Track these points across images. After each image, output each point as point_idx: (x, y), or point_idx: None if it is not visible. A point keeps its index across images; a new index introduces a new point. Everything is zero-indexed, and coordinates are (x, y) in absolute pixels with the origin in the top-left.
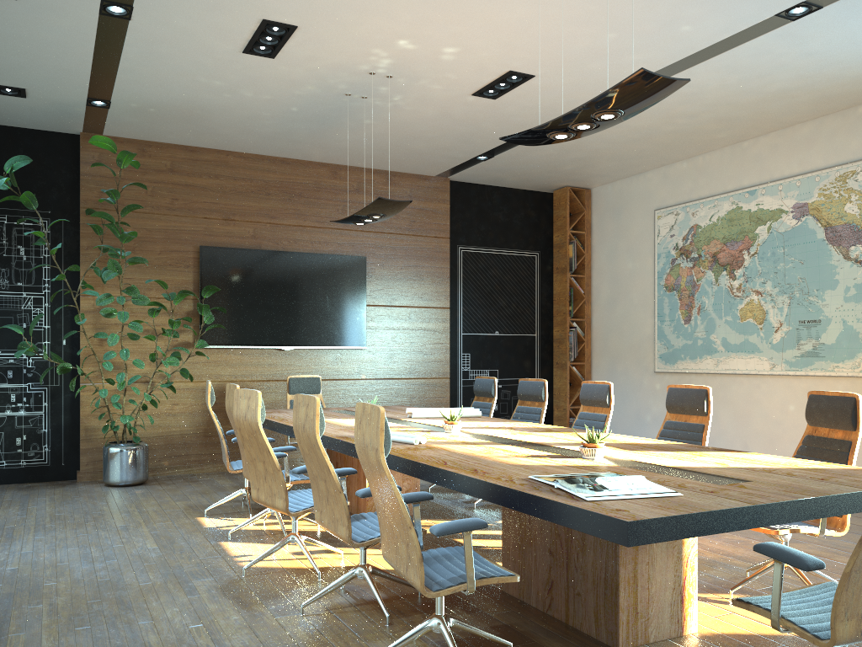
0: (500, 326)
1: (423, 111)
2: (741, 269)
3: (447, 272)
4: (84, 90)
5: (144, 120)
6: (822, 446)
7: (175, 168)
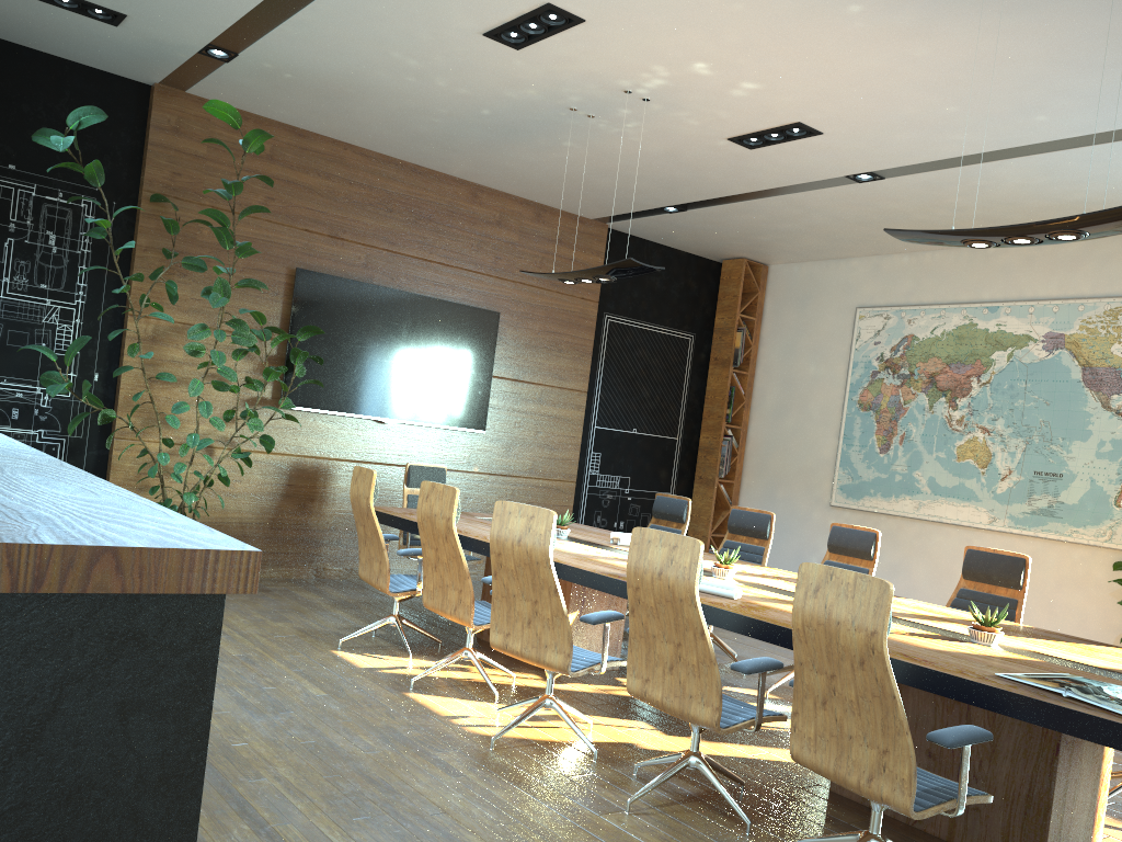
0: (639, 422)
1: (648, 145)
2: (966, 398)
3: (590, 346)
4: (213, 34)
5: (264, 85)
6: None
7: (276, 155)
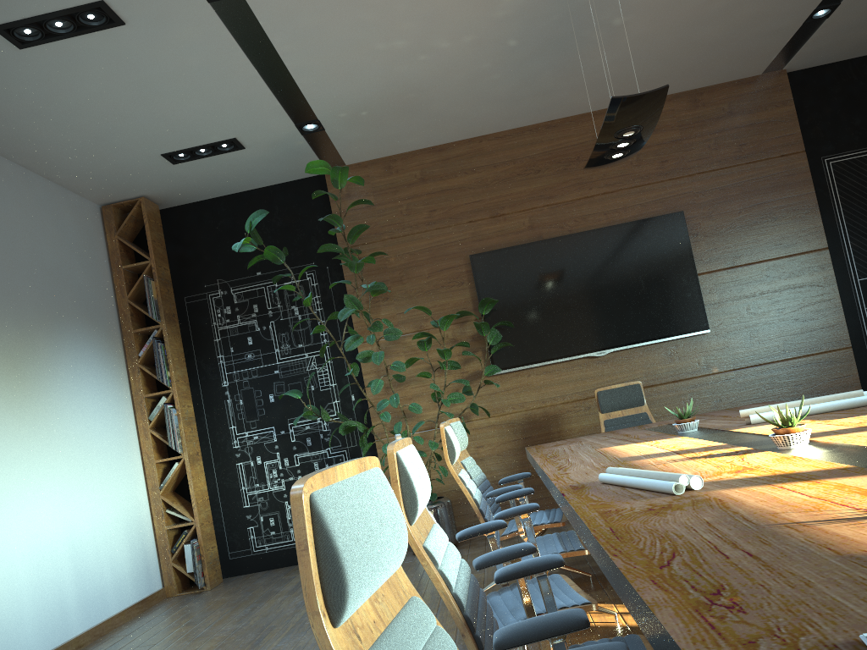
0: None
1: None
2: None
3: (812, 199)
4: (284, 116)
5: (367, 130)
6: None
7: (426, 175)
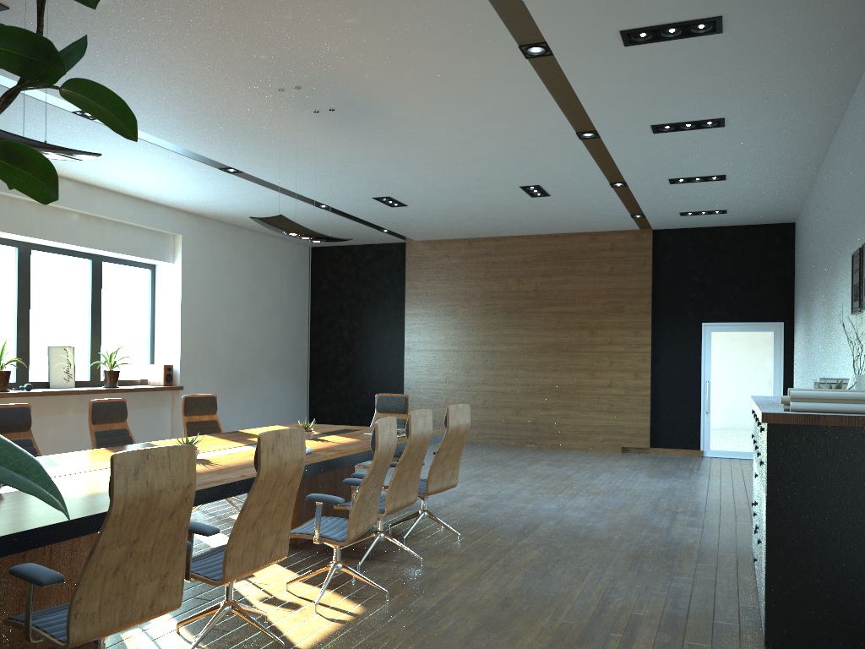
0: None
1: None
2: None
3: None
4: None
5: None
6: (203, 425)
7: None
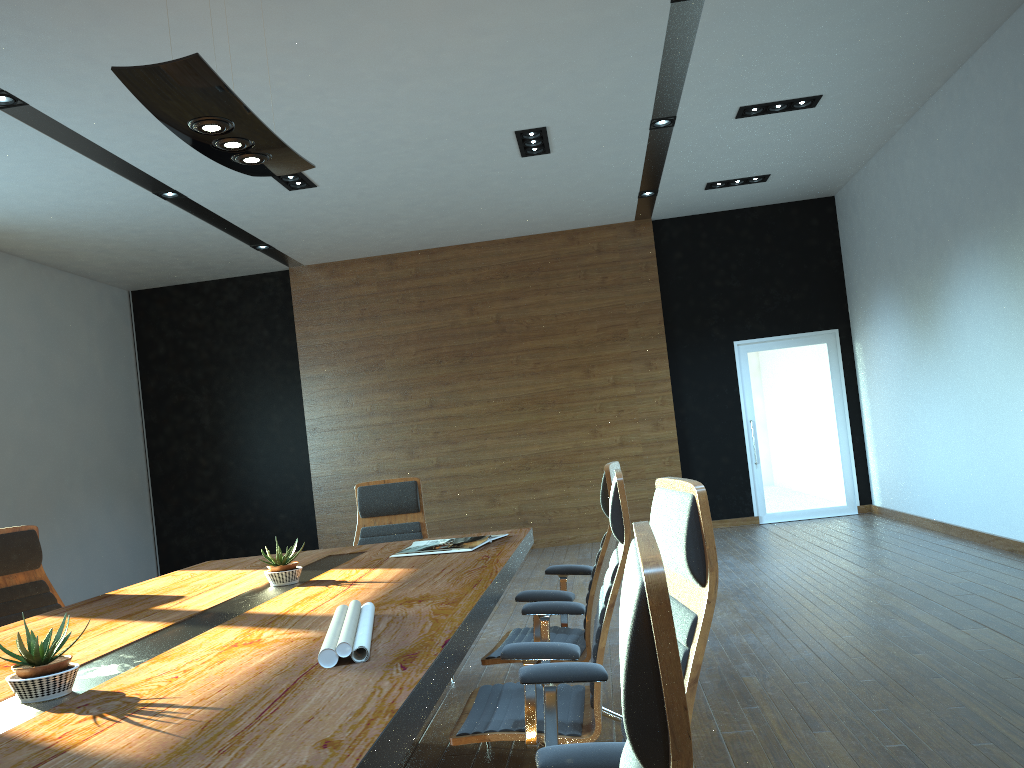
0: None
1: None
2: None
3: None
4: None
5: None
6: (14, 596)
7: None
